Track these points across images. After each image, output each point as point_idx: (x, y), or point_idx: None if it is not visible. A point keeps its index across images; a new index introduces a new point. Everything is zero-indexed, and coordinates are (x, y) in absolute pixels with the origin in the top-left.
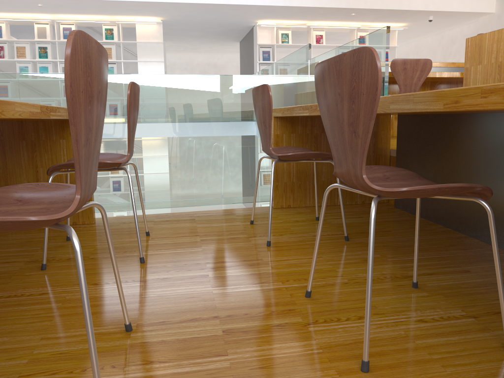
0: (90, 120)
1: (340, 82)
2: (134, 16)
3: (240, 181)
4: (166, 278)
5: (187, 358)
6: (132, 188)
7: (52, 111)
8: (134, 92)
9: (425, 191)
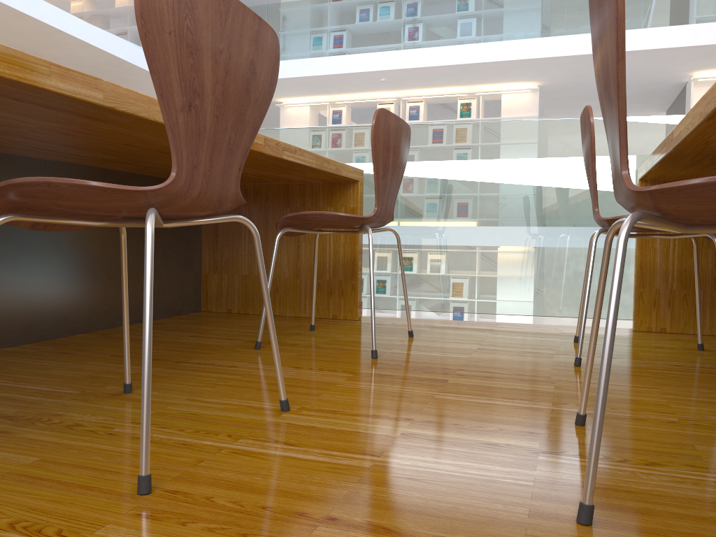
0: (194, 80)
1: (593, 21)
2: (500, 84)
3: (579, 283)
4: (386, 375)
5: (323, 448)
6: (372, 253)
7: (287, 150)
8: (386, 124)
9: None
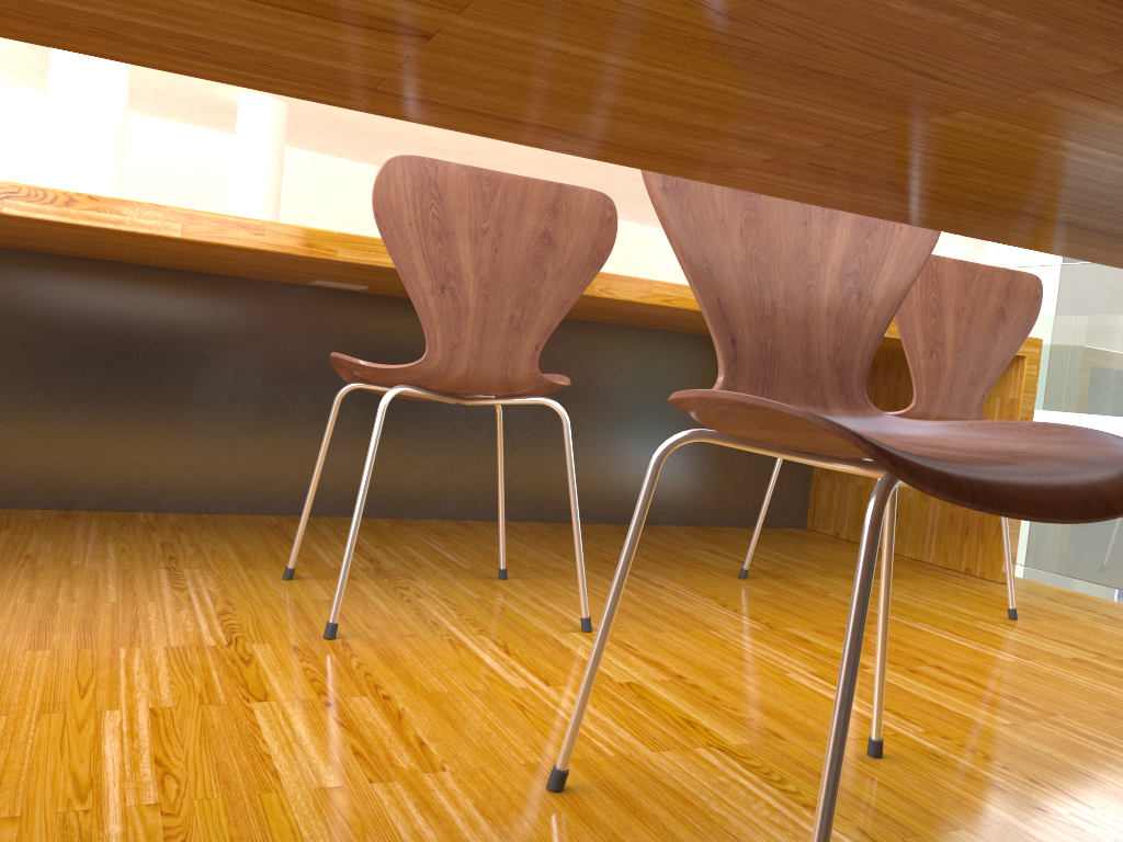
0: (446, 263)
1: None
2: None
3: None
4: (804, 641)
5: (524, 663)
6: None
7: None
8: (930, 275)
9: (693, 406)
